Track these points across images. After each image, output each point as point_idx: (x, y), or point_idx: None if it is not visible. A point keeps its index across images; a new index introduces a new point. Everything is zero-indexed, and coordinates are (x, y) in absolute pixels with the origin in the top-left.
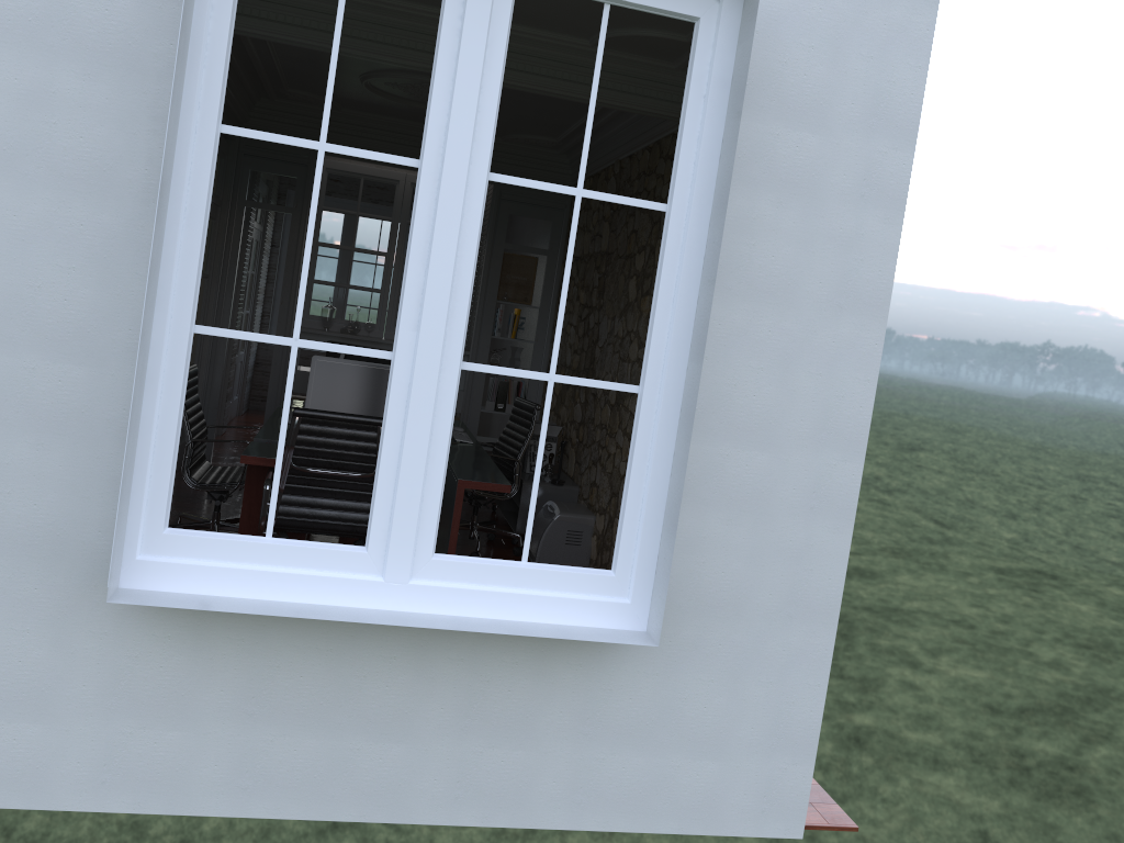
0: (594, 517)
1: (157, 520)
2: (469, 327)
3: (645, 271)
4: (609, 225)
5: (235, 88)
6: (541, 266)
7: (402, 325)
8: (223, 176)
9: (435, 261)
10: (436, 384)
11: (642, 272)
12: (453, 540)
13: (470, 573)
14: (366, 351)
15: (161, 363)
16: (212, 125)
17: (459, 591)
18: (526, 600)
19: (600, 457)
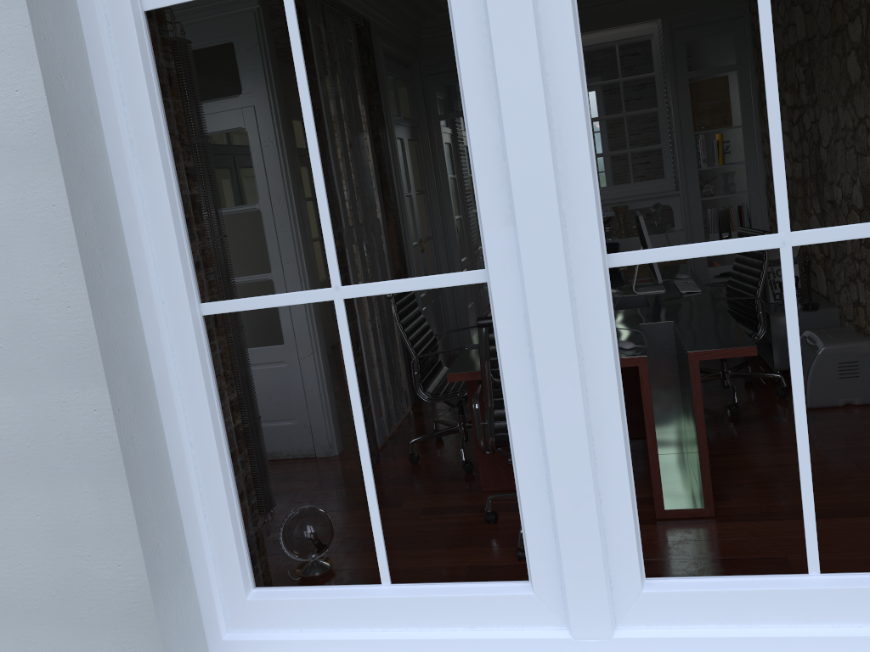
0: (868, 342)
1: (234, 584)
2: (673, 167)
3: (867, 39)
4: (801, 8)
5: (393, 17)
6: (733, 84)
7: (485, 222)
8: (413, 100)
9: (508, 96)
10: (569, 307)
11: (863, 42)
12: (700, 422)
13: (716, 608)
14: (444, 279)
15: (169, 372)
16: (124, 4)
17: (704, 641)
18: (836, 648)
19: (859, 272)
